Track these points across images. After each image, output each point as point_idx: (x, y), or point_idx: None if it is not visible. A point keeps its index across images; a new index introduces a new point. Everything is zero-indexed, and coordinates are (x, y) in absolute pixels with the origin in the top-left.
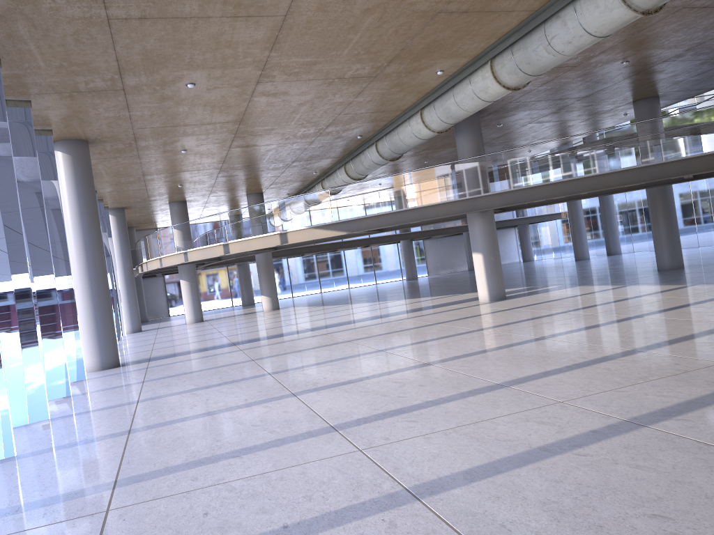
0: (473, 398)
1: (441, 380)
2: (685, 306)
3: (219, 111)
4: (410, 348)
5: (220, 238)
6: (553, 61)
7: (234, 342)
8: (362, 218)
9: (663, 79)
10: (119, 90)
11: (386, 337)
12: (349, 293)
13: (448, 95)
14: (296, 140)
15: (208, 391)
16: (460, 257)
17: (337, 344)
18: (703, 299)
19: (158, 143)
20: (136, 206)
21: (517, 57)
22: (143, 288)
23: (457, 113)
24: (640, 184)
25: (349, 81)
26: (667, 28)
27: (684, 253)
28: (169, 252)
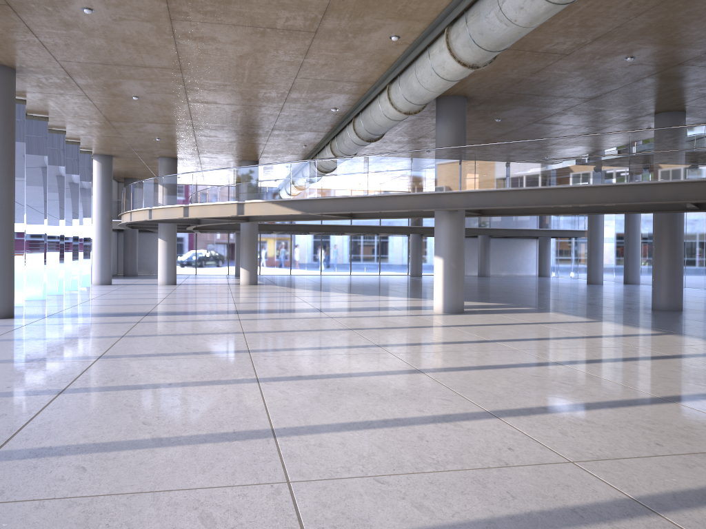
0: (207, 447)
1: (226, 408)
2: (626, 360)
3: (146, 52)
4: (277, 355)
5: (182, 200)
6: (508, 33)
7: (151, 312)
8: (318, 199)
9: (685, 88)
10: (4, 6)
11: (282, 335)
12: (341, 280)
13: (411, 69)
14: (262, 103)
15: (4, 367)
16: (473, 261)
17: (225, 334)
18: (655, 355)
19: (100, 84)
20: (124, 156)
21: (470, 25)
22: (137, 242)
23: (419, 91)
24: (637, 207)
25: (286, 34)
26: (673, 17)
27: (700, 295)
28: (138, 207)
